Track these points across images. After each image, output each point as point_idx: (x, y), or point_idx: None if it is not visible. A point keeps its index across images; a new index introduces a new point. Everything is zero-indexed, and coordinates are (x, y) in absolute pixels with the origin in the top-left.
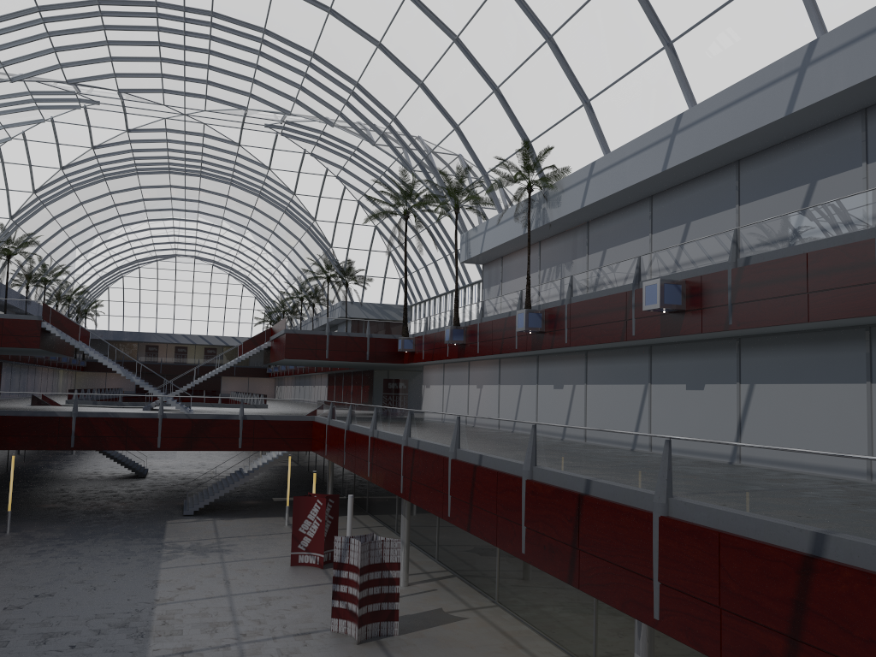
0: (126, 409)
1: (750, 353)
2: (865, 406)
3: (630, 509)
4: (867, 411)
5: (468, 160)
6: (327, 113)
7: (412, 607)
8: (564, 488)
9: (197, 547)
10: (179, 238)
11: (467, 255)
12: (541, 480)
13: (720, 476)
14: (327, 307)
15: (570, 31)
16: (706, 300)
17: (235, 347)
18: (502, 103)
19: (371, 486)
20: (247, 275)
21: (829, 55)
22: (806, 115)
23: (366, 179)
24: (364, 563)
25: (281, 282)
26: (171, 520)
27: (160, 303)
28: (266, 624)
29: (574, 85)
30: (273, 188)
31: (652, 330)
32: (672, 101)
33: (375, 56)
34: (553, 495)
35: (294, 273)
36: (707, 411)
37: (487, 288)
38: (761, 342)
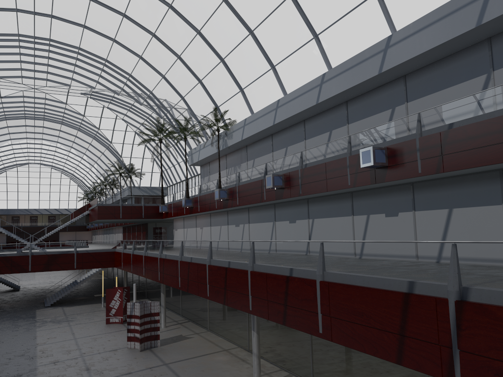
0: (10, 251)
1: (312, 205)
2: (351, 225)
3: (241, 270)
4: (352, 227)
5: (189, 114)
6: (115, 88)
7: (167, 335)
8: (221, 266)
9: (55, 320)
10: (30, 153)
11: (192, 162)
12: (214, 264)
13: (268, 253)
14: (120, 190)
15: (231, 57)
16: (291, 183)
17: (69, 215)
18: (203, 88)
19: (148, 283)
20: (72, 173)
21: (329, 80)
22: (324, 103)
23: (139, 120)
24: (141, 313)
25: (93, 176)
26: (38, 309)
27: (19, 191)
28: (95, 348)
29: (235, 82)
30: (86, 126)
31: (272, 197)
32: (277, 92)
33: (139, 62)
34: (217, 269)
35: (100, 171)
36: (297, 232)
37: (203, 178)
38: (316, 200)
